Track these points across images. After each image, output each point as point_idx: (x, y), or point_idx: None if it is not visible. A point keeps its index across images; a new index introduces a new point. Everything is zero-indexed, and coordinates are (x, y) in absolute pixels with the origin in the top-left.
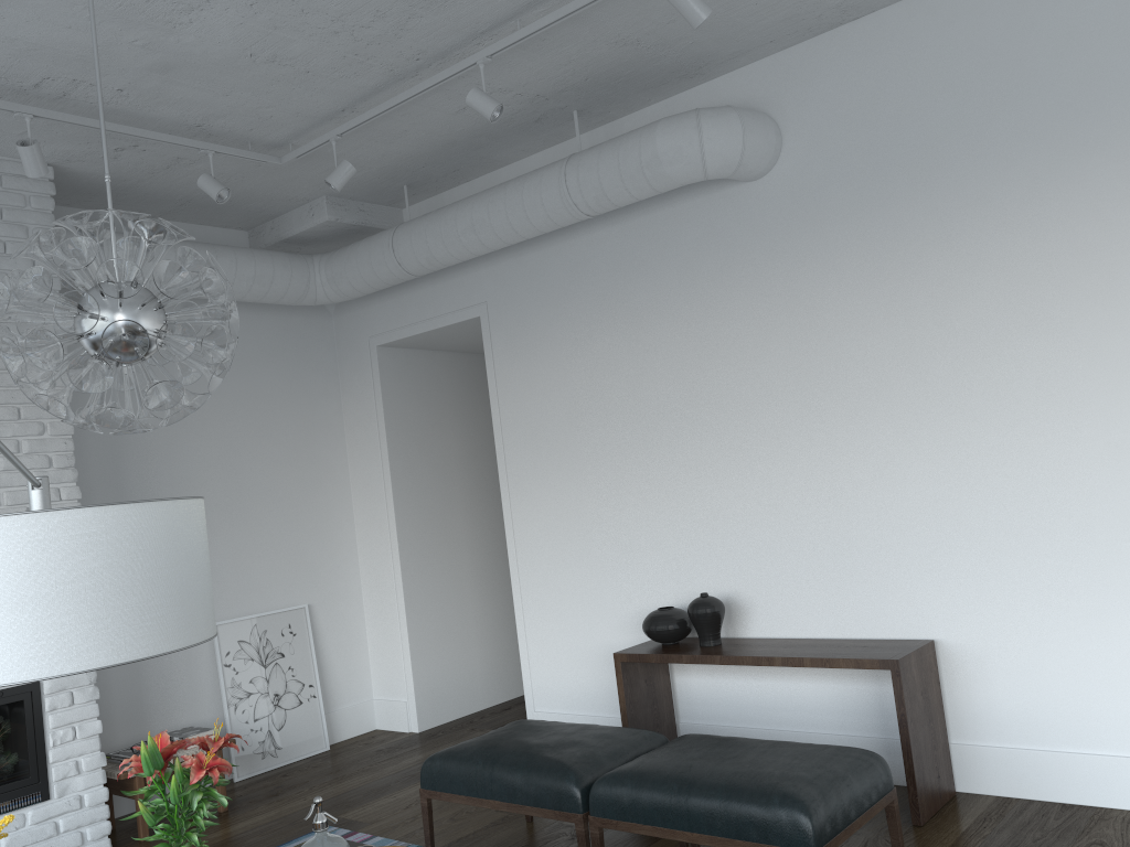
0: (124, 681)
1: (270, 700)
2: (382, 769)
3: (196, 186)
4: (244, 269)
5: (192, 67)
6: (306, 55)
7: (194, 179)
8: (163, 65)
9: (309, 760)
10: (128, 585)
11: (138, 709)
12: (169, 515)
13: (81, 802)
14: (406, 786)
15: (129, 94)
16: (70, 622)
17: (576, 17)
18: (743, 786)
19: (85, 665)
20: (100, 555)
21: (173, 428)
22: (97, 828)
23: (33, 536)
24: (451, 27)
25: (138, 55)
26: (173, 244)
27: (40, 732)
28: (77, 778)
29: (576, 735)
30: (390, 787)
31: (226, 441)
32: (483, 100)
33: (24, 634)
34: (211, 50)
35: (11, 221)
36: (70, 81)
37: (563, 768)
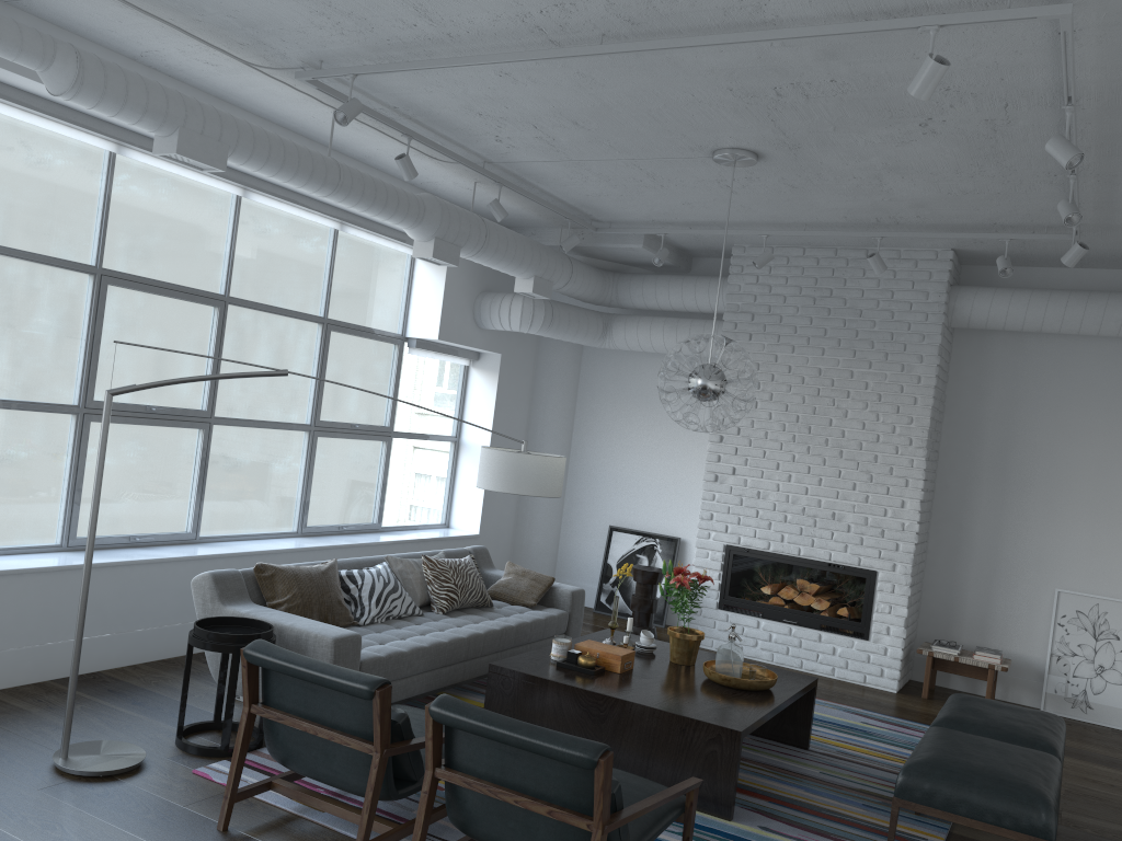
0: (975, 602)
1: (1092, 668)
2: (1117, 753)
3: (1067, 250)
4: (1112, 312)
5: (931, 203)
6: (979, 187)
7: (1055, 246)
8: (915, 205)
9: (1110, 729)
10: (500, 472)
11: (982, 626)
12: (517, 457)
13: (884, 651)
14: (1086, 761)
15: (925, 217)
16: (488, 477)
17: (1116, 134)
18: (921, 751)
19: (488, 488)
20: (496, 462)
21: (1058, 433)
22: (890, 672)
23: (487, 454)
24: (1036, 159)
25: (895, 204)
26: (722, 349)
27: (870, 600)
28: (886, 636)
29: (1005, 718)
30: (1078, 756)
31: (1107, 450)
32: (1062, 211)
33: (482, 477)
34: (924, 195)
35: (918, 289)
36: (887, 217)
37: (940, 717)
